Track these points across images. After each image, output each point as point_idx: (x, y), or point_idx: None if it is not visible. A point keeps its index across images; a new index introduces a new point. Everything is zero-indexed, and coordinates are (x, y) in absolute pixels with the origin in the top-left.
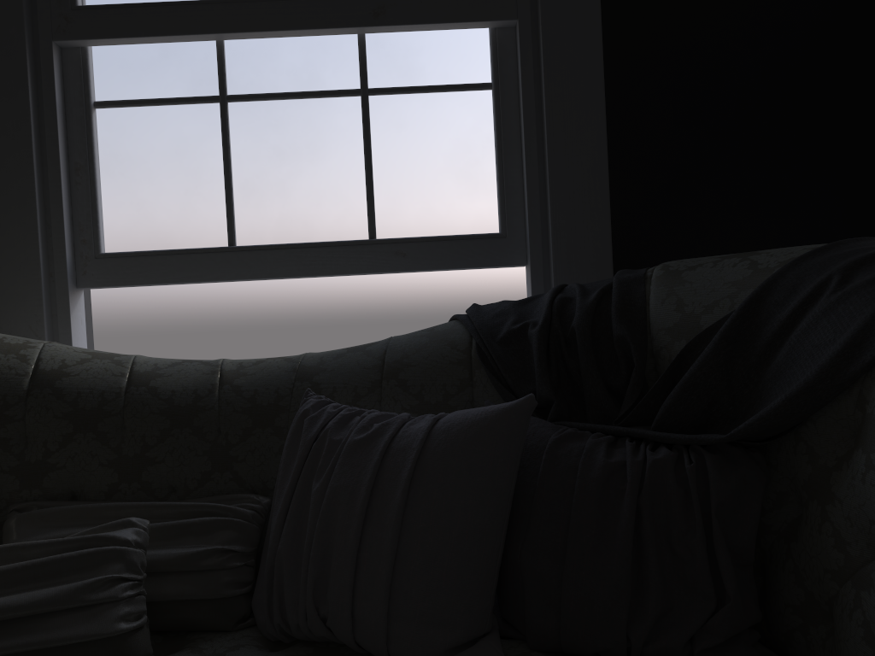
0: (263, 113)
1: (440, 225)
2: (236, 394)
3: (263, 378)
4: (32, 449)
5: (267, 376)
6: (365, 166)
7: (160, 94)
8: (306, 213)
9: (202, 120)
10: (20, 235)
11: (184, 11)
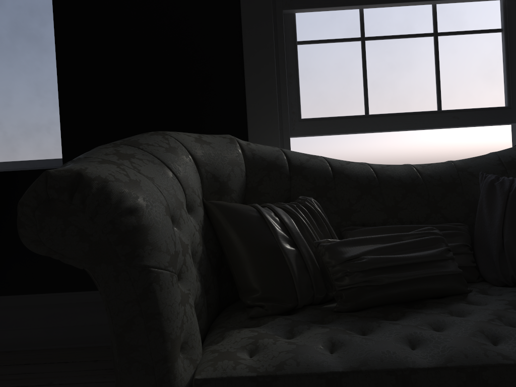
0: (383, 46)
1: (474, 103)
2: (430, 177)
3: (439, 171)
4: (342, 203)
5: (440, 170)
6: (436, 72)
7: (330, 37)
8: (405, 97)
9: (351, 50)
10: (268, 108)
11: None
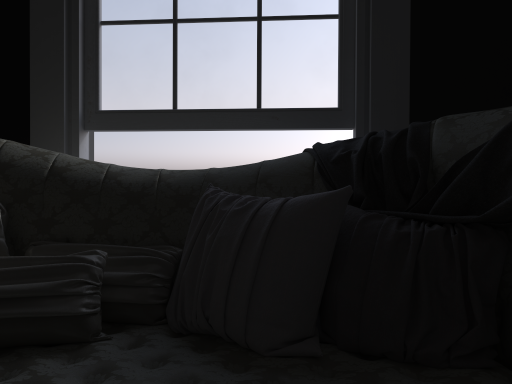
0: (198, 30)
1: (301, 102)
2: (167, 187)
3: (184, 179)
4: (45, 211)
5: (187, 178)
6: (257, 63)
7: (138, 17)
8: (219, 91)
9: (161, 33)
10: (54, 96)
11: None
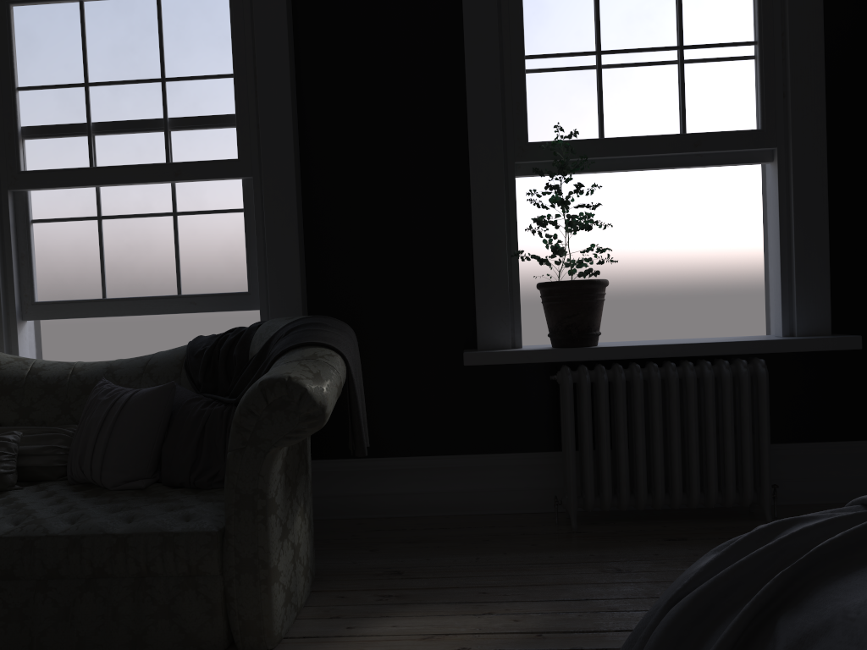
0: (121, 225)
1: (216, 287)
2: (77, 379)
3: (92, 371)
4: None
5: (94, 370)
6: (175, 254)
7: (66, 215)
8: (144, 280)
9: (88, 229)
10: None
11: (76, 173)
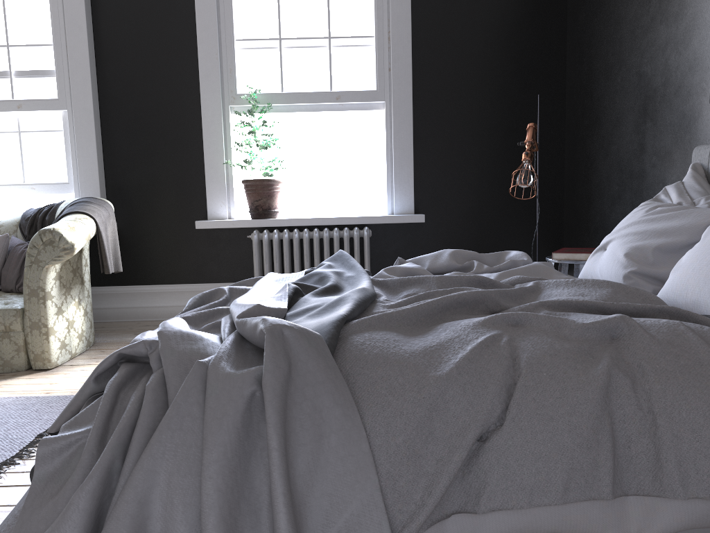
0: None
1: (48, 179)
2: None
3: None
4: None
5: None
6: (21, 157)
7: None
8: (1, 173)
9: None
10: None
11: None
